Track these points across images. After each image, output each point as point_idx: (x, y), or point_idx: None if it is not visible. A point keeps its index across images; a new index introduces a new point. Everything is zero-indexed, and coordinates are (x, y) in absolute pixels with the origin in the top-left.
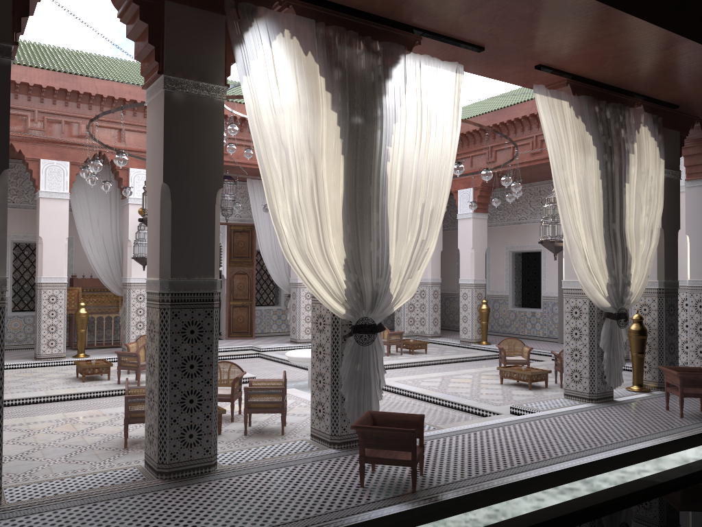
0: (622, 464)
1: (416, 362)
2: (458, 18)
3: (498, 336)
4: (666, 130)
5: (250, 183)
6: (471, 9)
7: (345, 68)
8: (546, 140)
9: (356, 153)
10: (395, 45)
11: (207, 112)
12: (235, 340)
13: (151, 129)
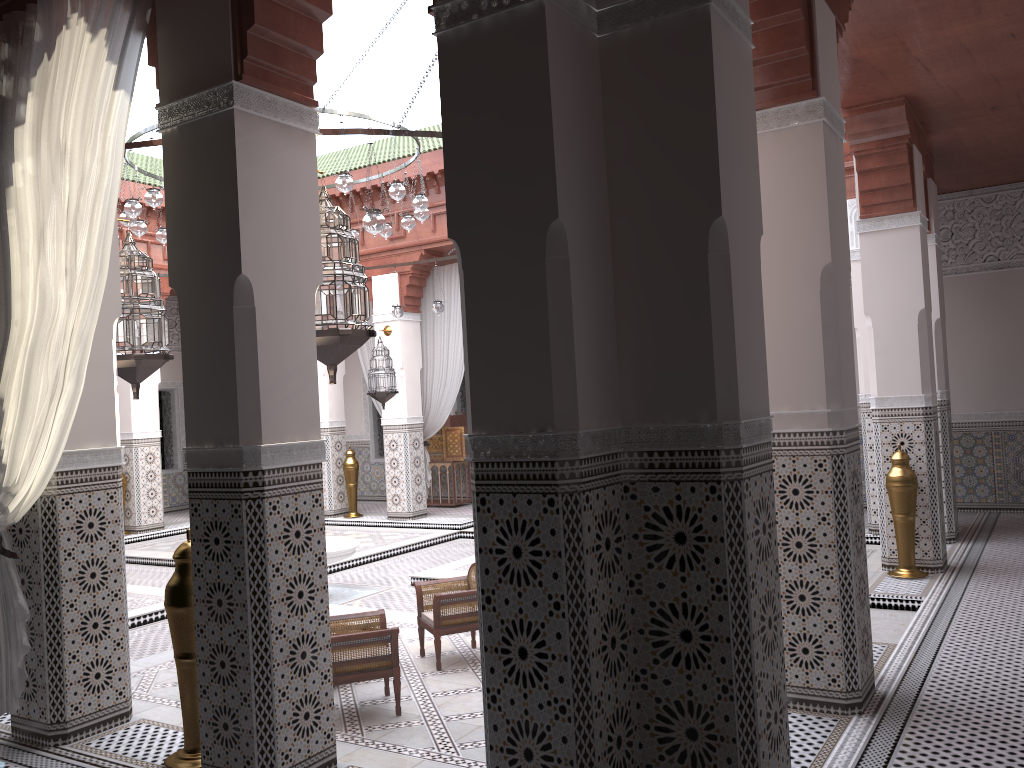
0: None
1: None
2: None
3: None
4: None
5: None
6: None
7: None
8: None
9: None
10: None
11: None
12: None
13: None
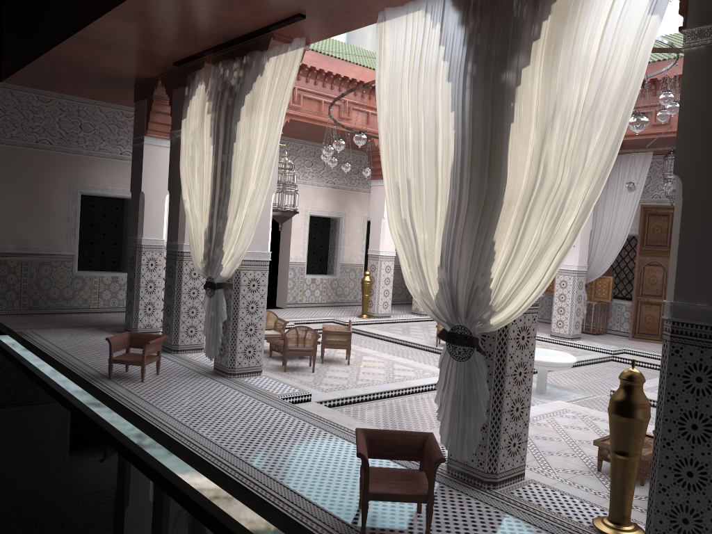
0: (172, 450)
1: None
2: (229, 18)
3: None
4: None
5: None
6: (212, 13)
7: (218, 91)
8: (377, 81)
9: (217, 153)
10: (249, 54)
11: (180, 146)
12: None
13: None
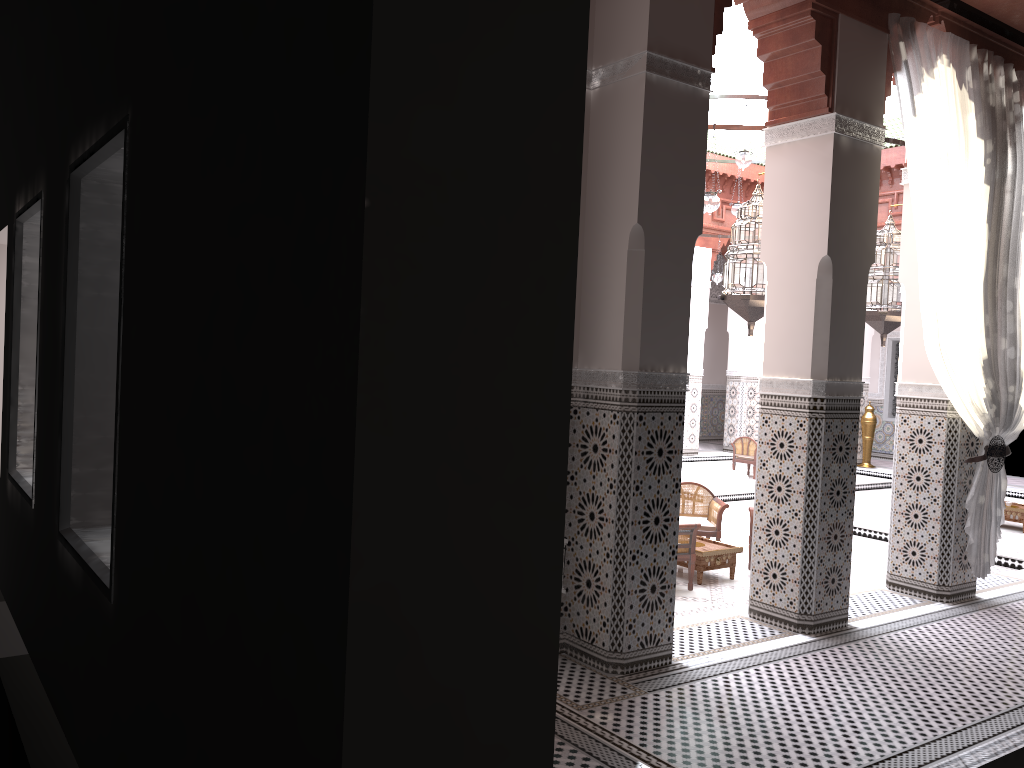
0: None
1: None
2: None
3: None
4: None
5: None
6: None
7: (994, 107)
8: None
9: (998, 220)
10: None
11: (866, 163)
12: None
13: (784, 181)
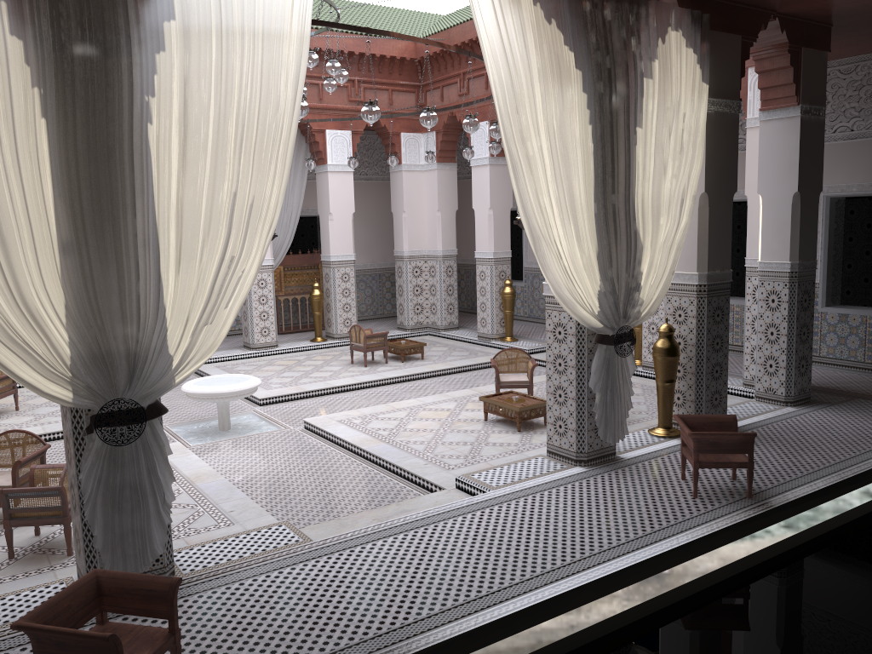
0: (552, 614)
1: (398, 377)
2: None
3: (538, 324)
4: (718, 34)
5: None
6: None
7: None
8: (488, 64)
9: (74, 113)
10: None
11: None
12: None
13: None
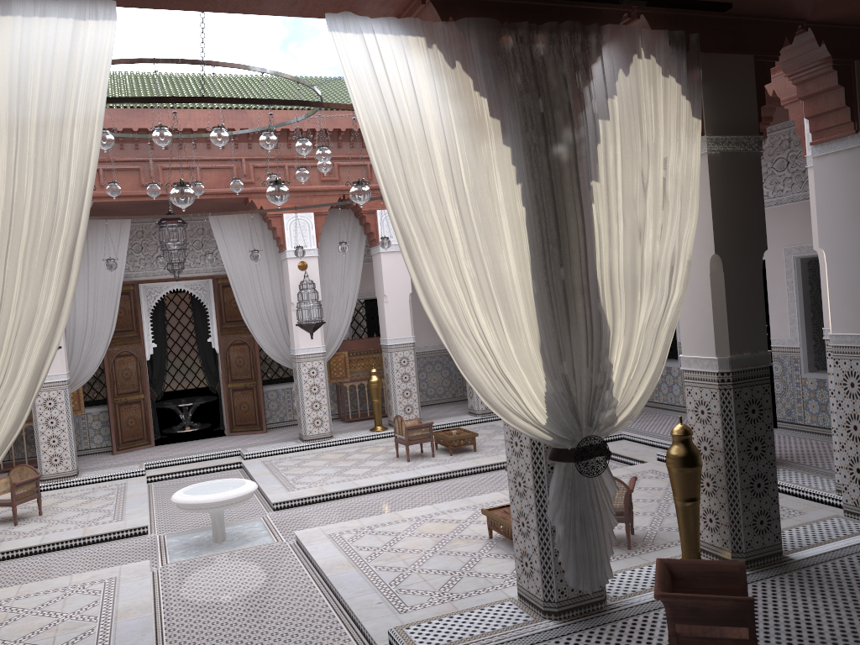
0: None
1: (435, 475)
2: None
3: None
4: (716, 56)
5: (215, 220)
6: None
7: None
8: (362, 124)
9: None
10: None
11: None
12: (238, 436)
13: None
